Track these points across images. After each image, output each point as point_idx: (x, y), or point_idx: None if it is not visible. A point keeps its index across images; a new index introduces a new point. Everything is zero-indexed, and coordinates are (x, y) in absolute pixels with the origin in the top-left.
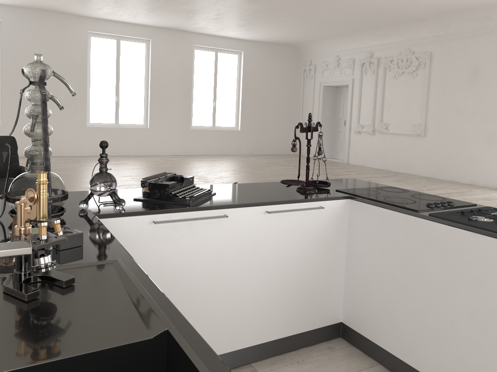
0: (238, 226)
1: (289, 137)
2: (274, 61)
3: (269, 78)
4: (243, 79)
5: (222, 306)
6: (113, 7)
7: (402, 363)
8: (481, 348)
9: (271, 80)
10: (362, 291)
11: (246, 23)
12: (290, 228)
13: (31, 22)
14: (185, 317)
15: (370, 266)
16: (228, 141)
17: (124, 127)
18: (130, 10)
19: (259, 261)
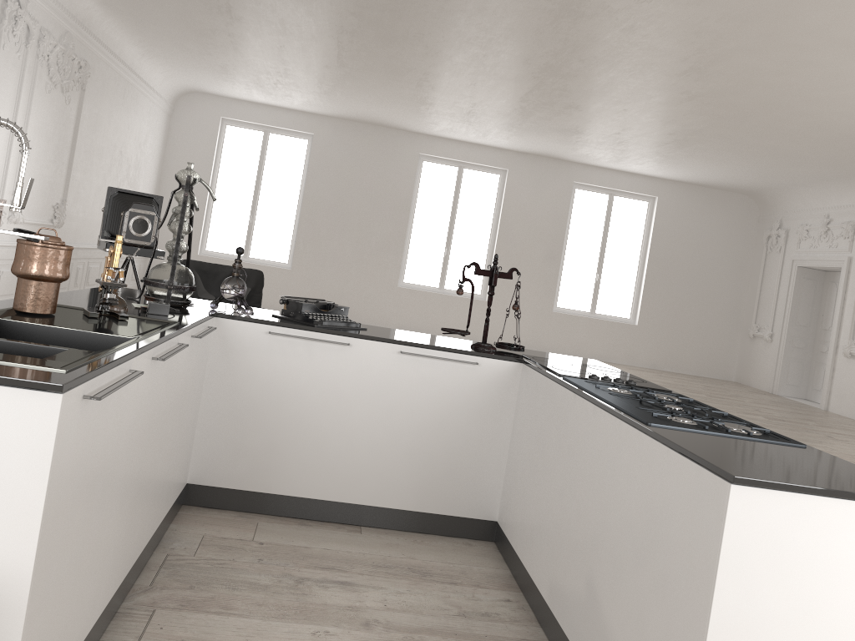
0: (364, 360)
1: (731, 351)
2: (714, 216)
3: (701, 245)
4: (653, 241)
5: (334, 445)
6: (451, 121)
7: (521, 565)
8: (560, 532)
9: (705, 248)
10: (513, 478)
11: (653, 152)
12: (431, 379)
13: (349, 138)
14: (290, 442)
15: (521, 445)
16: (615, 341)
17: (452, 294)
18: (474, 126)
19: (386, 407)
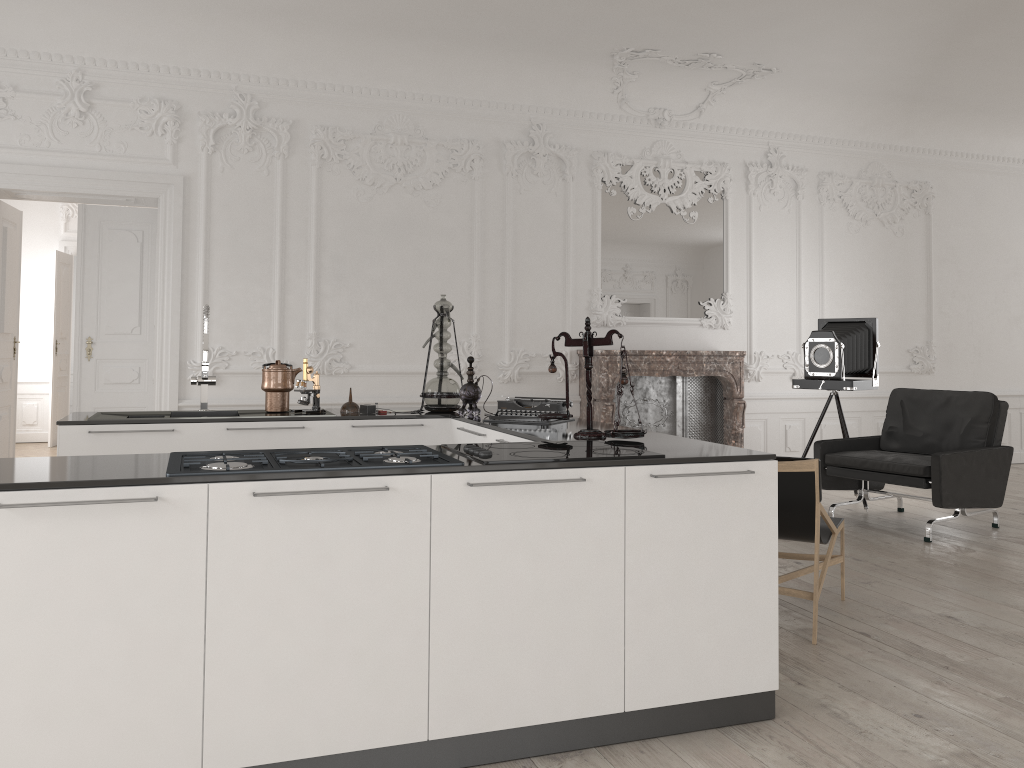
0: None
1: None
2: None
3: None
4: None
5: None
6: None
7: None
8: None
9: None
10: None
11: None
12: None
13: None
14: None
15: None
16: None
17: None
18: None
19: None
